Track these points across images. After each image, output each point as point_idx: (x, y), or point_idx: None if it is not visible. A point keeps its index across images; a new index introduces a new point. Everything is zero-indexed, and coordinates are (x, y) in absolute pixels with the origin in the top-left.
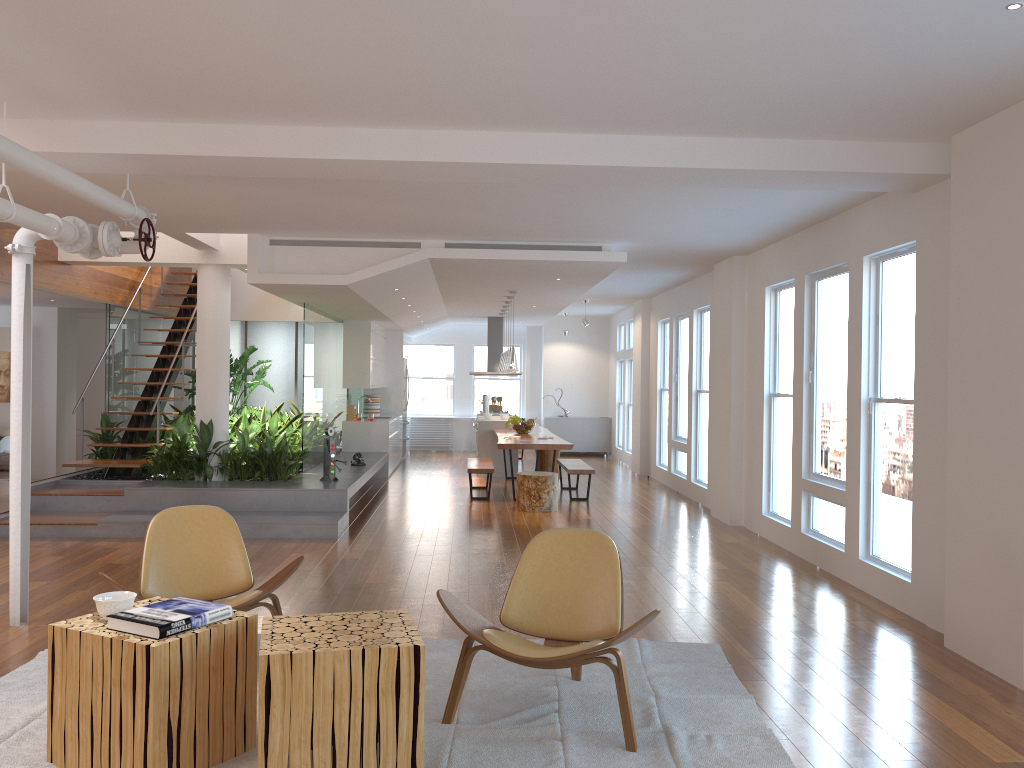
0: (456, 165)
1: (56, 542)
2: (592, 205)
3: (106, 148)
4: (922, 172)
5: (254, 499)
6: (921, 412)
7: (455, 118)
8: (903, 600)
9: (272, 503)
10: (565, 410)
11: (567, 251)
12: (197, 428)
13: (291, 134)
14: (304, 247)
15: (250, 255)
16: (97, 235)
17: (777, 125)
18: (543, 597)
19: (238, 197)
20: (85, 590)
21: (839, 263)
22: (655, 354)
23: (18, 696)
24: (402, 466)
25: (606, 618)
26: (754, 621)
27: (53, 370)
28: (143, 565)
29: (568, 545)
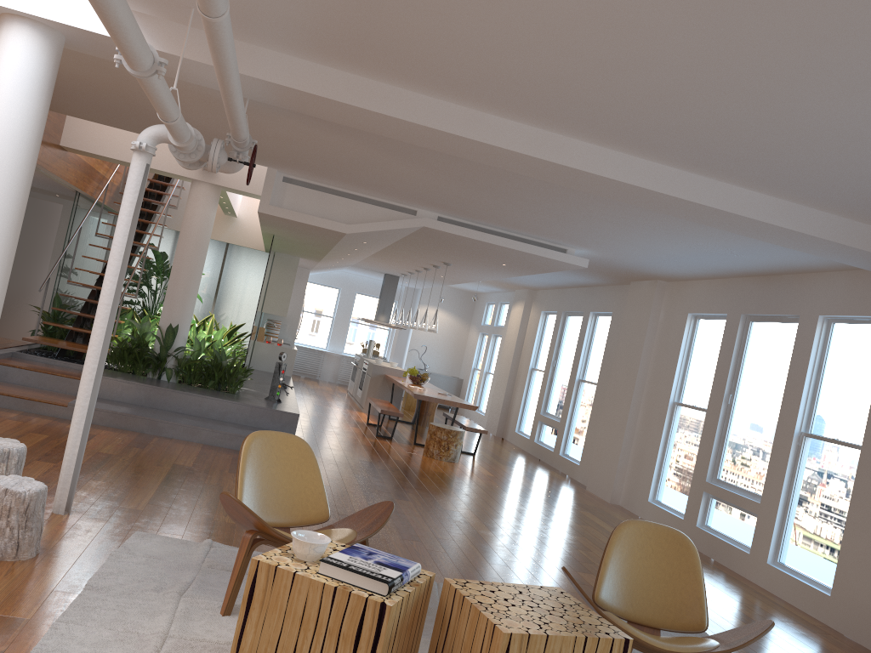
0: (568, 170)
1: (27, 417)
2: (611, 221)
3: (264, 75)
4: None
5: (212, 407)
6: (869, 458)
7: (594, 131)
8: (817, 608)
9: (228, 414)
10: (424, 365)
11: (541, 248)
12: (160, 329)
13: (437, 106)
14: (314, 191)
15: (266, 187)
16: (209, 150)
17: (846, 204)
18: (628, 582)
19: (309, 140)
20: (98, 480)
21: (787, 314)
22: (532, 338)
23: (126, 605)
24: None
25: (691, 613)
26: (712, 610)
27: None
28: (239, 485)
29: (649, 537)
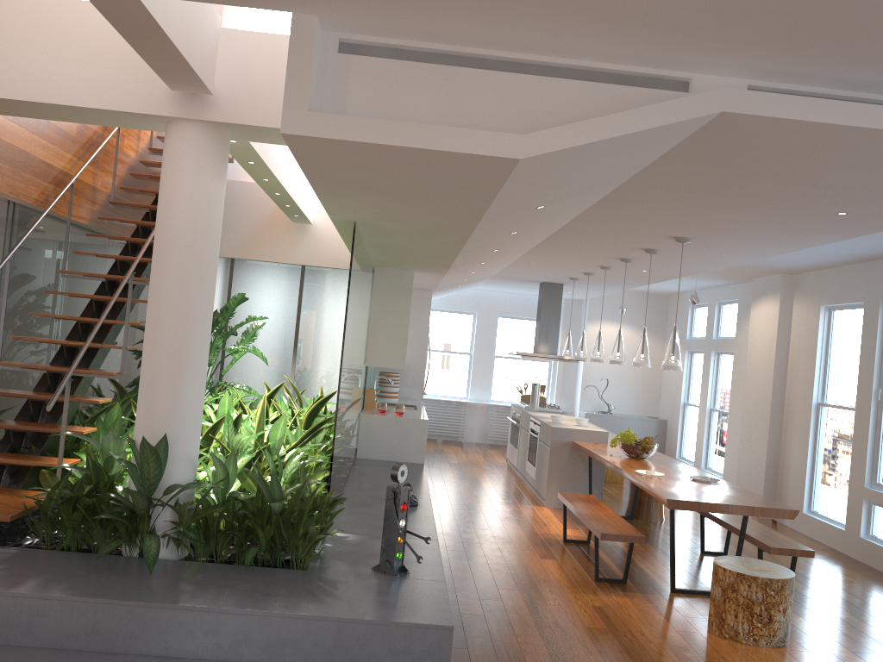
0: None
1: None
2: None
3: None
4: None
5: (244, 635)
6: None
7: None
8: None
9: (284, 647)
10: (607, 405)
11: None
12: (136, 447)
13: None
14: (420, 65)
15: (294, 65)
16: None
17: None
18: None
19: None
20: None
21: None
22: (808, 352)
23: None
24: None
25: None
26: None
27: None
28: None
29: None
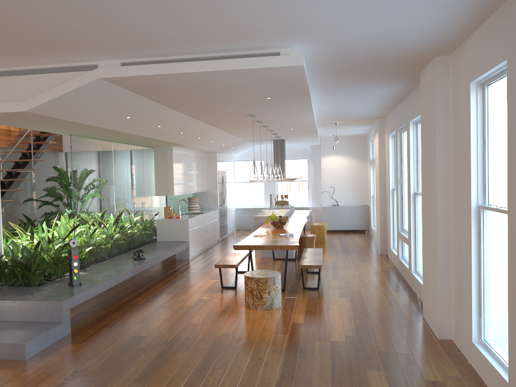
0: None
1: None
2: None
3: None
4: None
5: None
6: None
7: None
8: None
9: (2, 313)
10: (337, 201)
11: (238, 59)
12: None
13: None
14: None
15: None
16: None
17: None
18: None
19: None
20: None
21: None
22: (388, 161)
23: None
24: (214, 246)
25: None
26: None
27: None
28: None
29: None
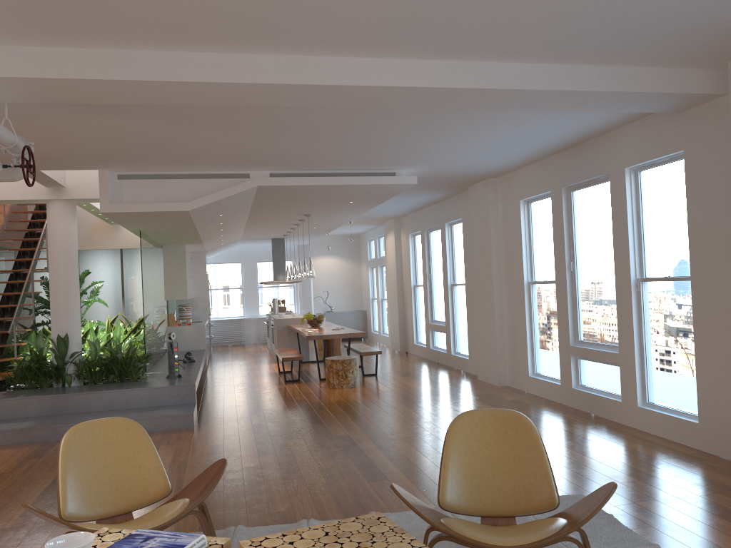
0: (330, 88)
1: None
2: (412, 133)
3: None
4: (702, 92)
5: (113, 399)
6: (700, 286)
7: (337, 42)
8: (690, 437)
9: (129, 401)
10: (330, 307)
11: (370, 177)
12: (53, 342)
13: (179, 59)
14: (149, 180)
15: (102, 188)
16: None
17: (605, 50)
18: (473, 477)
19: (104, 131)
20: None
21: (599, 175)
22: (408, 259)
23: None
24: (213, 359)
25: (541, 492)
26: (590, 468)
27: None
28: (60, 486)
29: (486, 425)
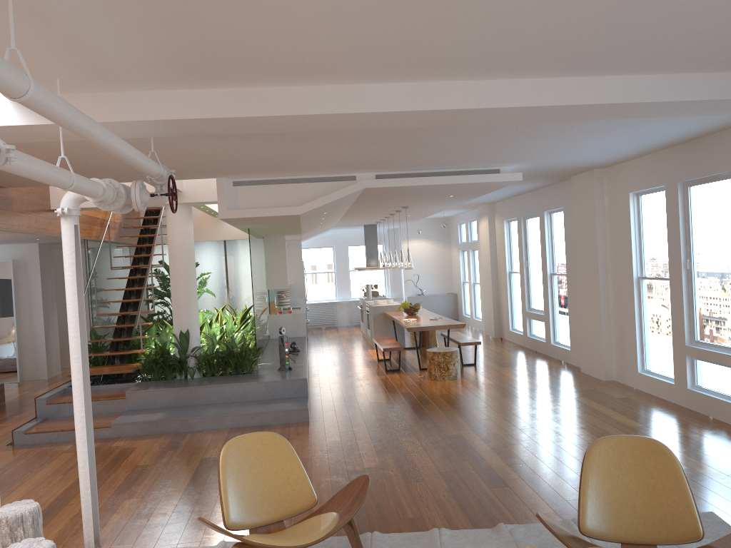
0: (455, 112)
1: None
2: (524, 138)
3: (146, 116)
4: None
5: (232, 392)
6: None
7: (466, 69)
8: None
9: (247, 394)
10: (421, 290)
11: (475, 175)
12: (175, 336)
13: (312, 93)
14: (262, 186)
15: (219, 195)
16: (130, 193)
17: None
18: (612, 504)
19: (229, 150)
20: (131, 499)
21: (721, 172)
22: (502, 246)
23: None
24: (310, 344)
25: (684, 523)
26: (717, 482)
27: (38, 293)
28: (223, 497)
29: (623, 452)
